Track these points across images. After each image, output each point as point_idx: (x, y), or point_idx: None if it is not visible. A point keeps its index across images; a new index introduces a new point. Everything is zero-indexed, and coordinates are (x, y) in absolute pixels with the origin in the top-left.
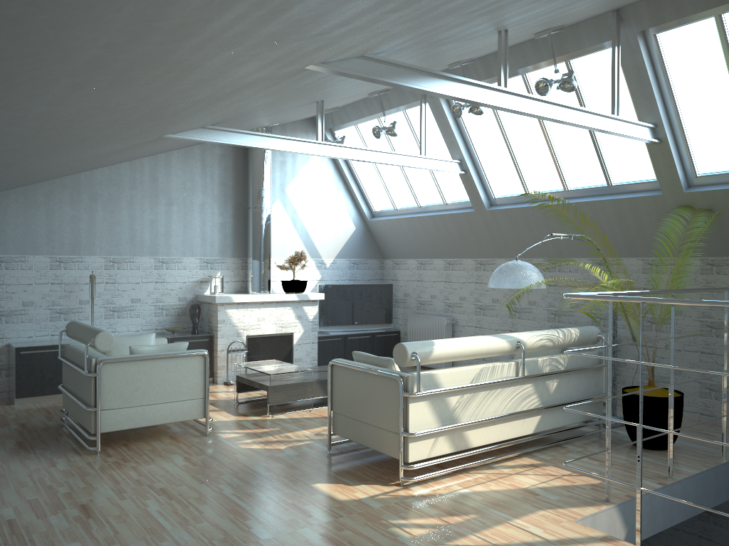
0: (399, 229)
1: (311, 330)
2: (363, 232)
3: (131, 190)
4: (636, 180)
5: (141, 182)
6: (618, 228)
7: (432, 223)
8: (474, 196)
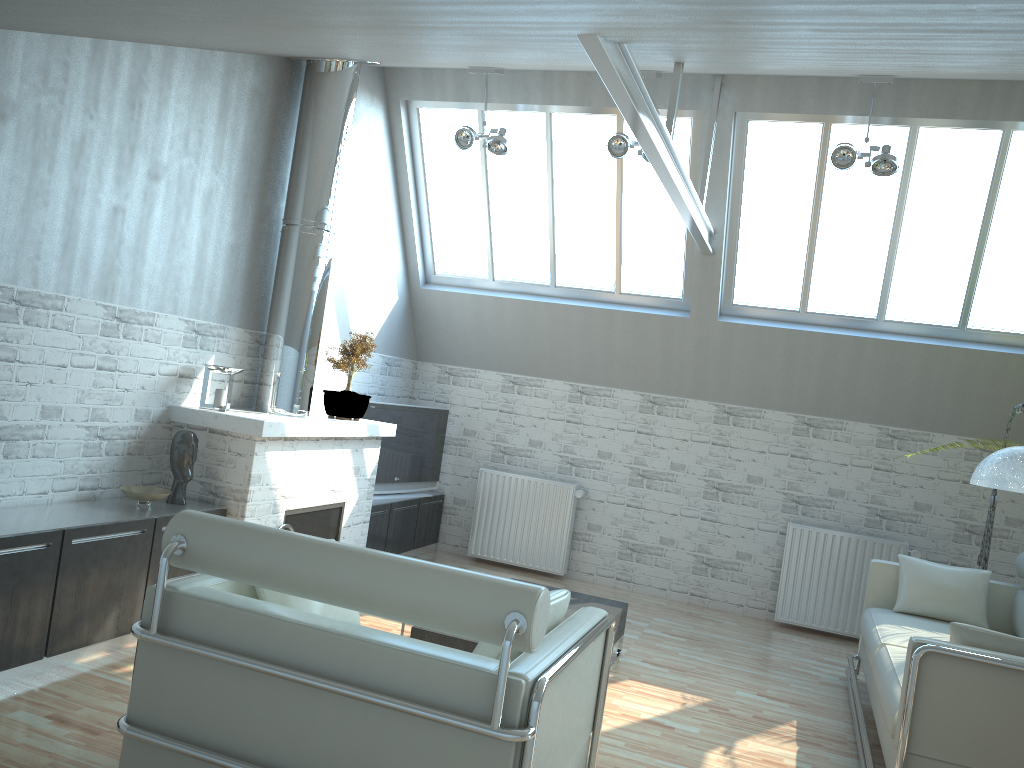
0: (490, 316)
1: (366, 496)
2: (405, 307)
3: (85, 118)
4: (1005, 329)
5: (108, 103)
6: (953, 391)
7: (580, 320)
8: (705, 294)
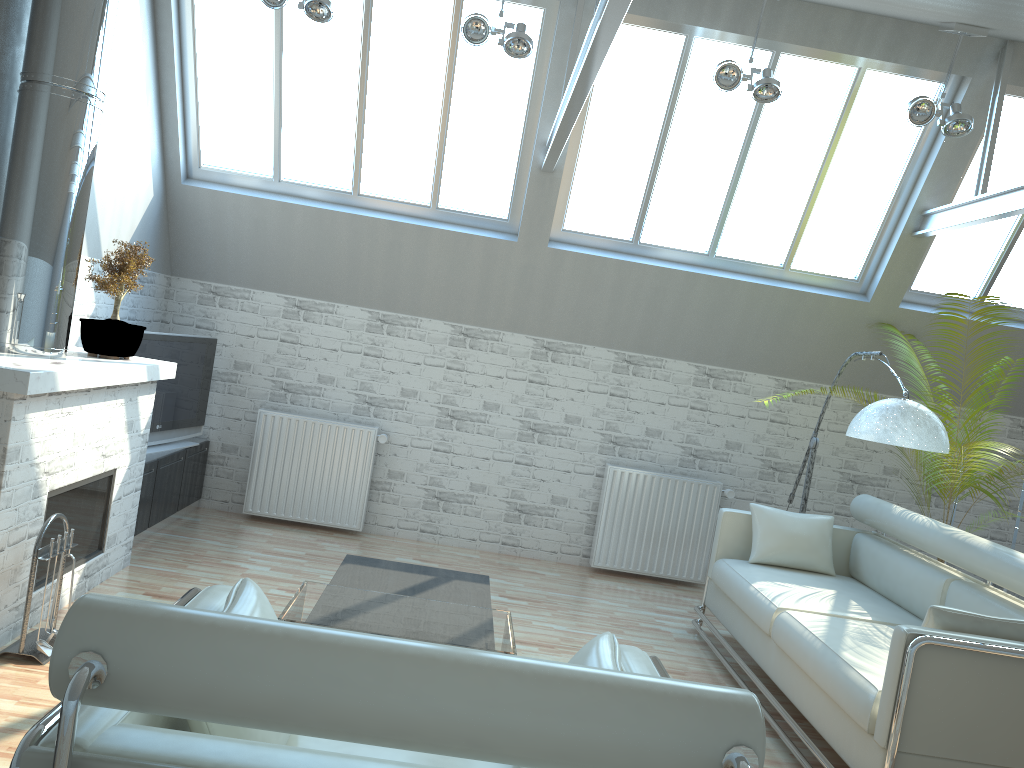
0: (275, 225)
1: (139, 457)
2: (160, 207)
3: None
4: (823, 271)
5: None
6: (771, 331)
7: (388, 237)
8: (537, 217)
